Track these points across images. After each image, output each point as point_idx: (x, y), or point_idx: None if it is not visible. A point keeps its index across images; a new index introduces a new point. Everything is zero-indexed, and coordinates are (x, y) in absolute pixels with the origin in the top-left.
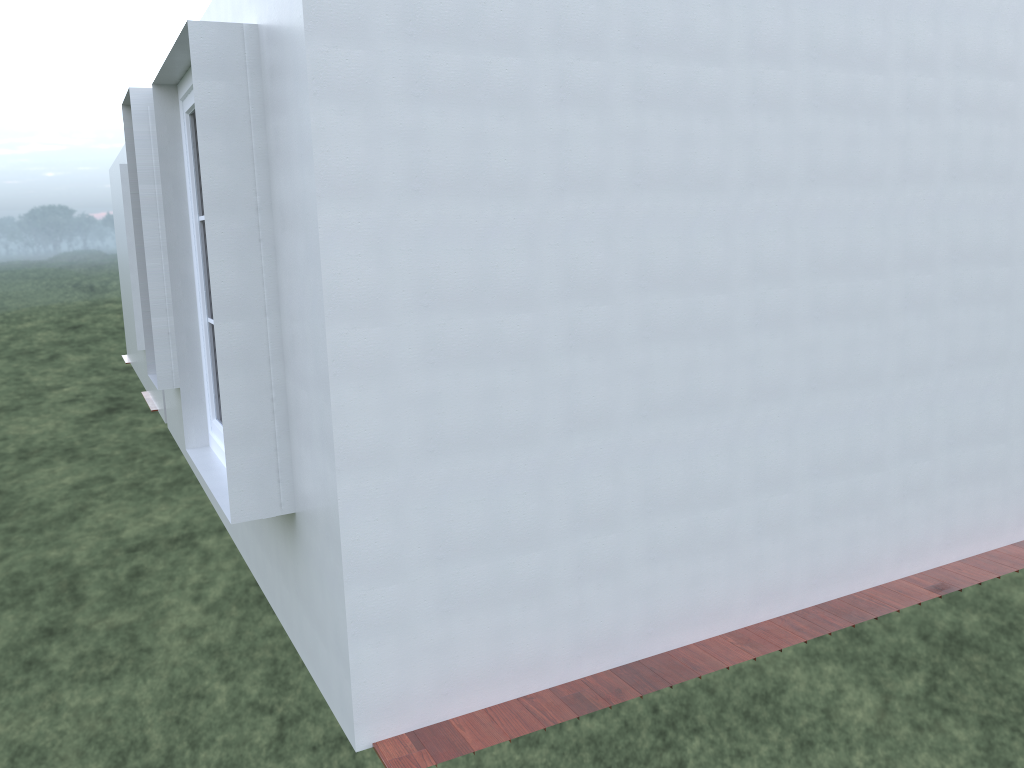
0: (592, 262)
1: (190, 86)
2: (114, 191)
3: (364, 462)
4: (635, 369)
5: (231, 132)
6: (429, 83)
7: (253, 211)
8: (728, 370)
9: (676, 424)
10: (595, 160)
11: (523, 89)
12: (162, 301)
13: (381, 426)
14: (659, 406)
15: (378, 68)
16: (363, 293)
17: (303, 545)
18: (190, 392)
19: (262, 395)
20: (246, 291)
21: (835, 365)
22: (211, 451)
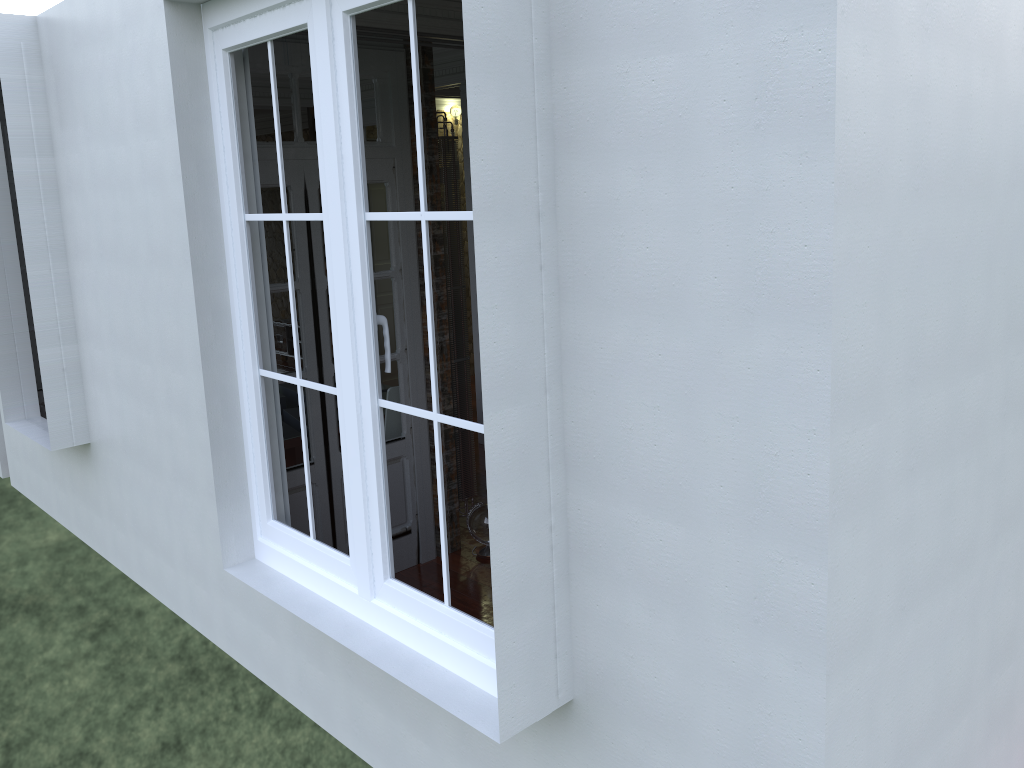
0: None
1: (273, 4)
2: None
3: (849, 651)
4: None
5: (509, 81)
6: (936, 8)
7: (534, 219)
8: None
9: None
10: None
11: (1000, 28)
12: (52, 325)
13: (866, 586)
14: None
15: None
16: (864, 369)
17: (603, 753)
18: (227, 482)
19: (539, 524)
20: (523, 355)
21: None
22: (271, 570)
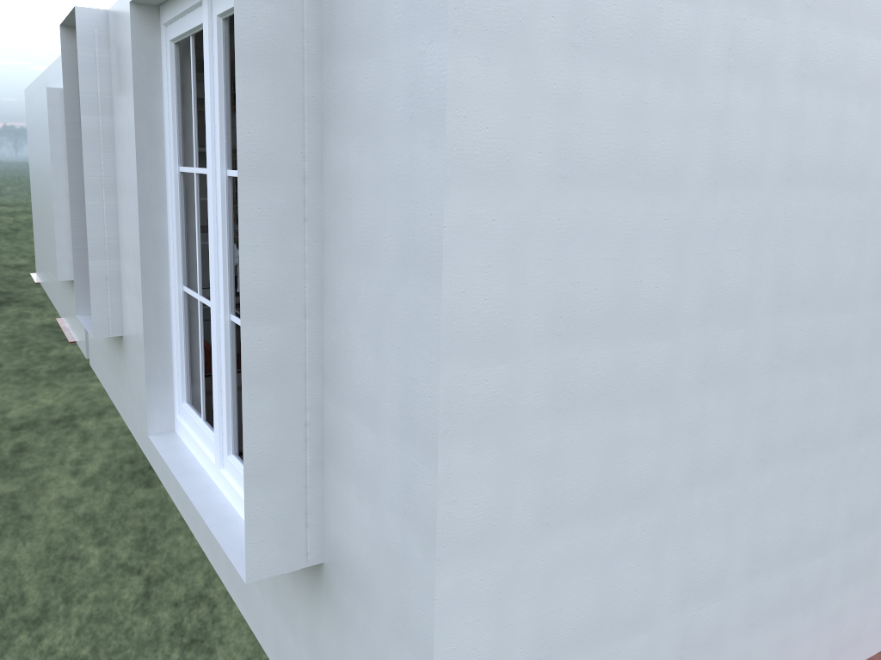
0: (735, 276)
1: (187, 8)
2: (36, 114)
3: (470, 546)
4: (760, 405)
5: (278, 73)
6: (592, 29)
7: (299, 181)
8: (842, 401)
9: (789, 467)
10: (753, 147)
11: (692, 48)
12: (101, 243)
13: (494, 497)
14: (777, 447)
15: (535, 1)
16: (489, 319)
17: (335, 608)
18: (156, 370)
19: (294, 419)
20: (283, 286)
21: None
22: (180, 440)
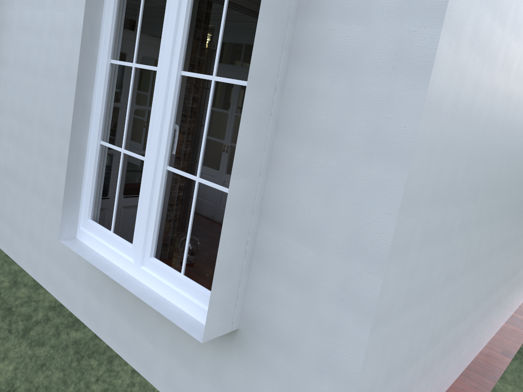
0: (479, 175)
1: None
2: None
3: (381, 320)
4: (469, 243)
5: (277, 20)
6: (477, 35)
7: (273, 90)
8: (486, 242)
9: (468, 275)
10: (498, 109)
11: (497, 53)
12: None
13: (394, 292)
14: (467, 265)
15: (468, 14)
16: (416, 191)
17: (248, 356)
18: (70, 196)
19: (243, 239)
20: (254, 155)
21: (505, 238)
22: (85, 245)
